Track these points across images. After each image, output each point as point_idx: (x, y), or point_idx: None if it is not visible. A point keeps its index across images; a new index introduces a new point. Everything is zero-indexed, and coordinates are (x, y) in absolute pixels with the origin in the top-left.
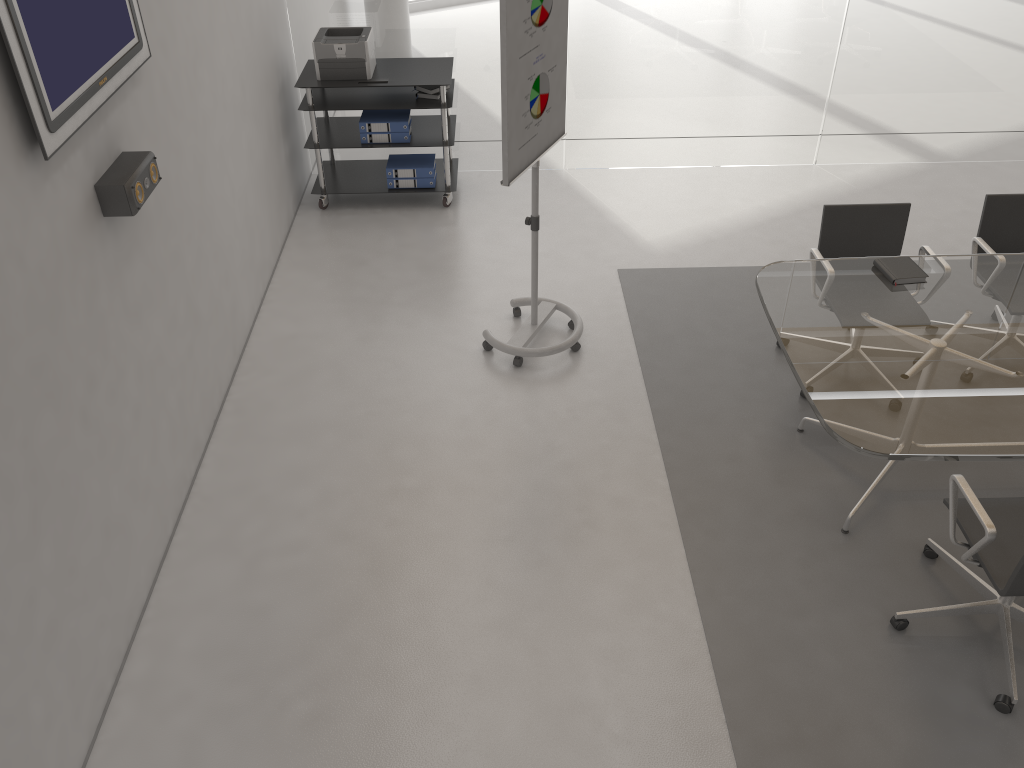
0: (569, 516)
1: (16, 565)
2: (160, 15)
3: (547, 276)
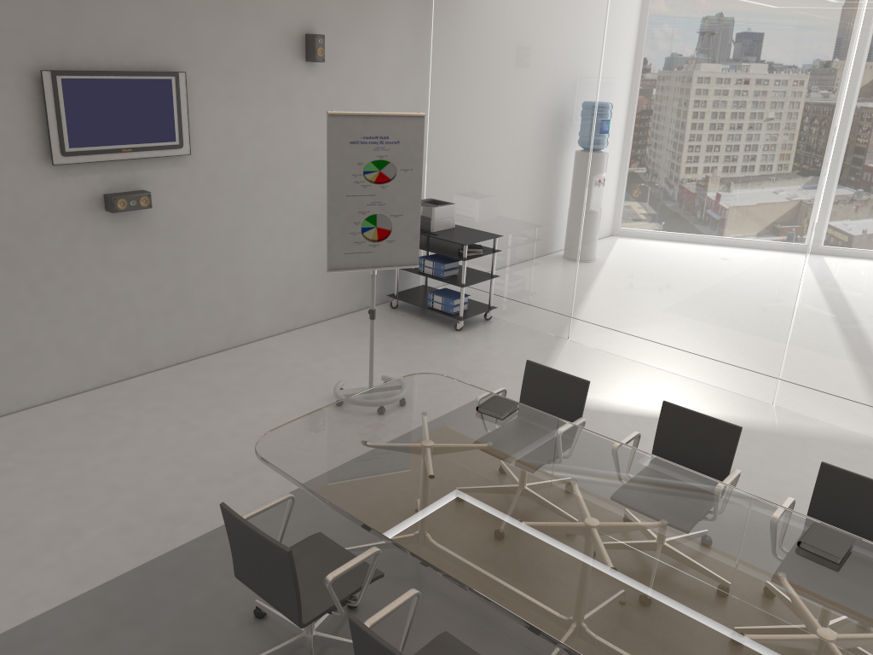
0: (225, 472)
1: None
2: (227, 143)
3: None
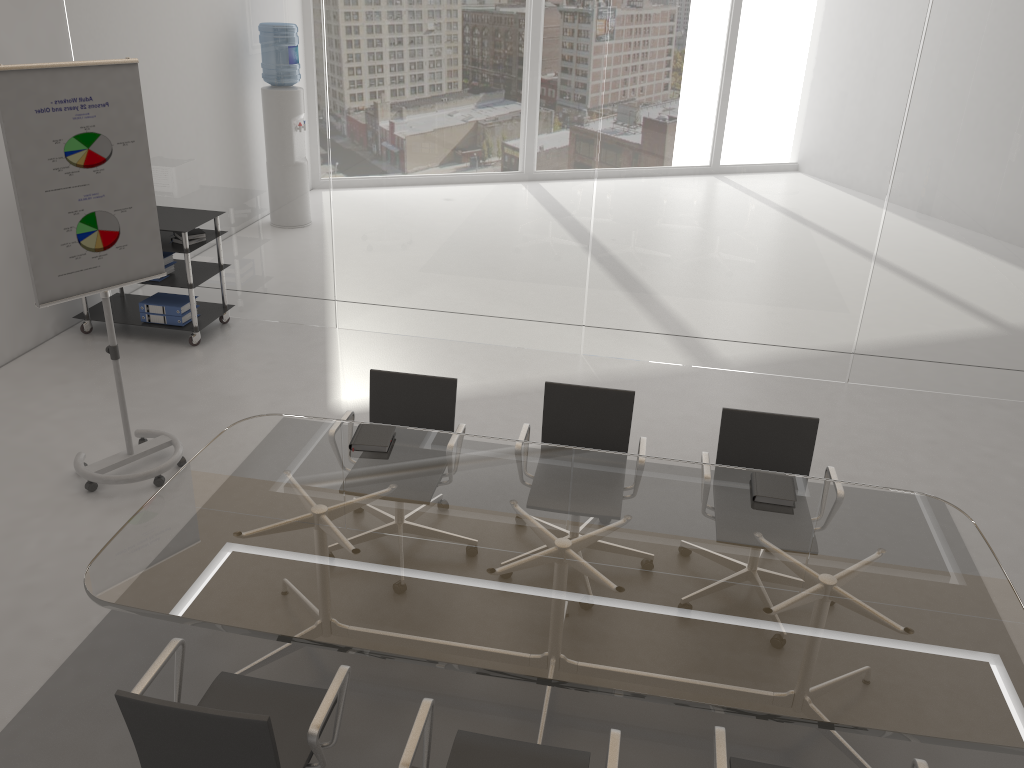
0: None
1: None
2: None
3: (213, 416)
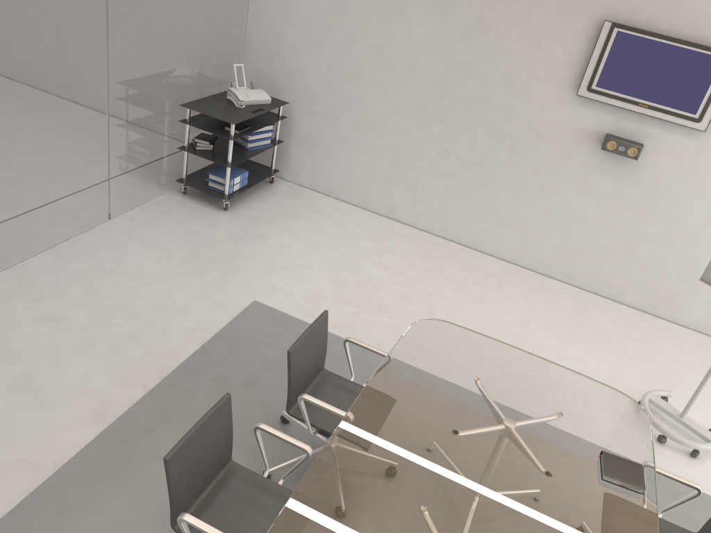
0: None
1: (457, 161)
2: None
3: None
